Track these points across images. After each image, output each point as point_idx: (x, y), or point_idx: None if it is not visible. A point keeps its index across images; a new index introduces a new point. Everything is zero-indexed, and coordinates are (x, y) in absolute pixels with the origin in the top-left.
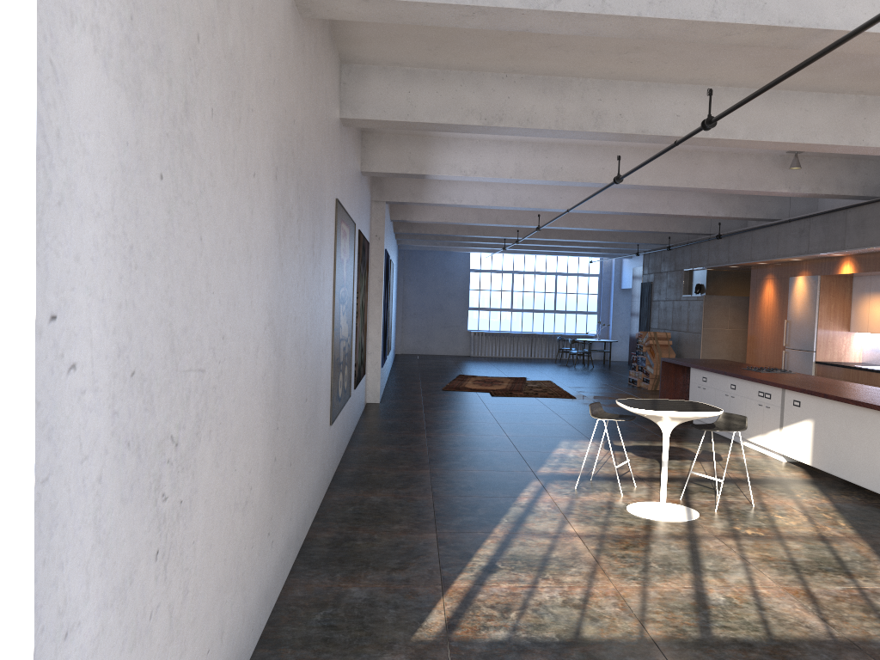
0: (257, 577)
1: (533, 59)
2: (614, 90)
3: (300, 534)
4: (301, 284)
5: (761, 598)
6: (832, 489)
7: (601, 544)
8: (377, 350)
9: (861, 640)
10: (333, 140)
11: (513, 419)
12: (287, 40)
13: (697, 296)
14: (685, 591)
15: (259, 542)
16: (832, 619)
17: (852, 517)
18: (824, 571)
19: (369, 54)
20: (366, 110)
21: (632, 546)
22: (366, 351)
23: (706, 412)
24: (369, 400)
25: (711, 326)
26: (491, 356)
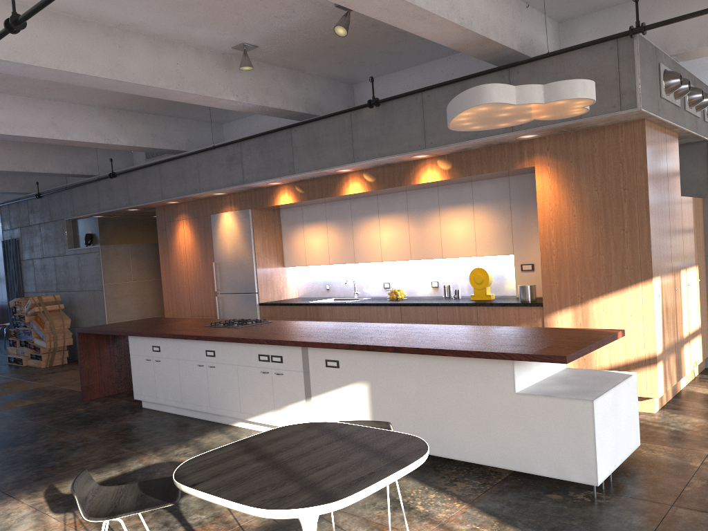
0: None
1: None
2: None
3: None
4: None
5: None
6: (429, 474)
7: None
8: None
9: None
10: None
11: None
12: None
13: (90, 248)
14: None
15: None
16: None
17: (537, 530)
18: None
19: None
20: None
21: None
22: None
23: (419, 457)
24: None
25: (114, 280)
26: None
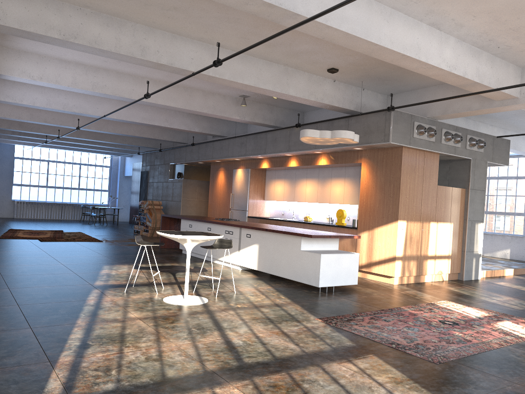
0: None
1: (103, 0)
2: (154, 35)
3: None
4: None
5: (261, 338)
6: (270, 281)
7: (156, 322)
8: None
9: (319, 351)
10: None
11: (63, 255)
12: None
13: (178, 180)
14: (219, 341)
15: None
16: (300, 343)
17: (286, 294)
18: (286, 321)
19: None
20: None
21: (176, 321)
22: None
23: (215, 235)
24: None
25: (187, 197)
26: (31, 218)
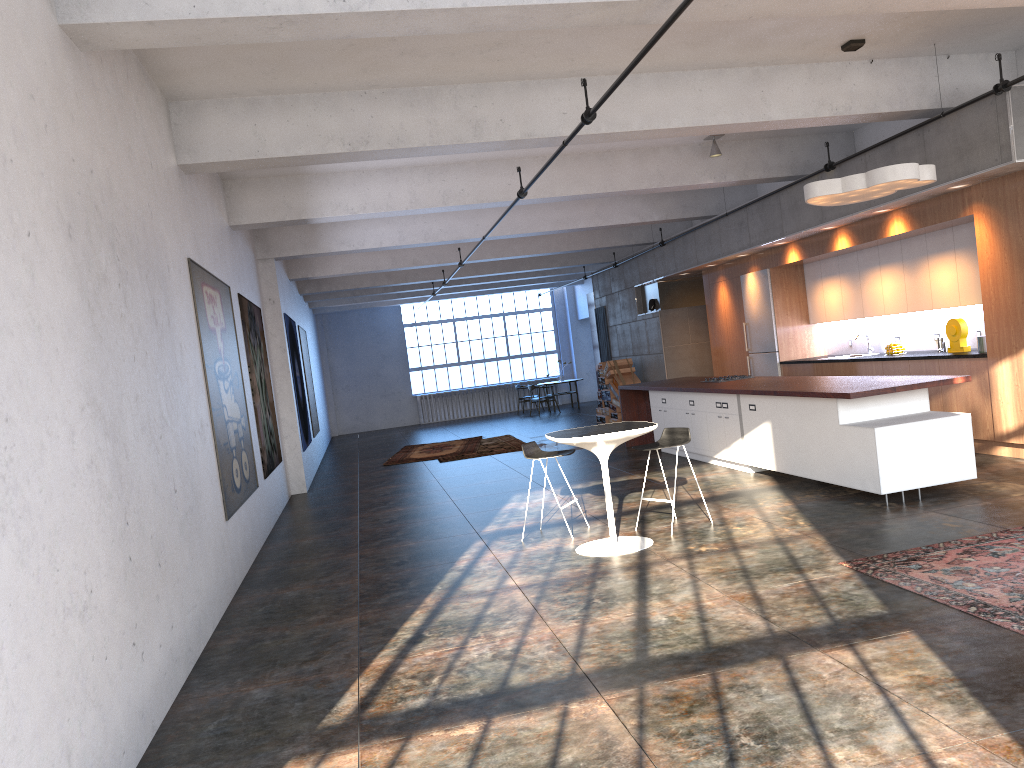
0: (121, 693)
1: (389, 70)
2: (489, 94)
3: (193, 645)
4: (140, 357)
5: (705, 610)
6: (797, 491)
7: (543, 591)
8: (294, 431)
9: (800, 630)
10: (170, 191)
11: (462, 482)
12: (61, 79)
13: (652, 313)
14: (626, 620)
15: (117, 653)
16: (774, 615)
17: (812, 515)
18: (775, 572)
19: (197, 87)
20: (207, 152)
21: (577, 587)
22: (279, 434)
23: (638, 428)
24: (294, 492)
25: (673, 343)
26: (445, 420)
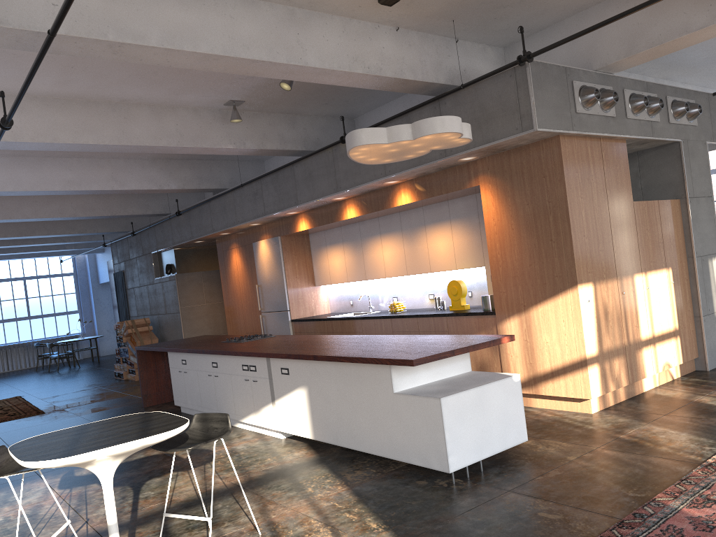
0: None
1: None
2: None
3: None
4: None
5: None
6: (343, 464)
7: None
8: None
9: None
10: None
11: None
12: None
13: (169, 277)
14: None
15: None
16: None
17: (379, 507)
18: None
19: None
20: None
21: None
22: None
23: (161, 433)
24: None
25: (189, 303)
26: None
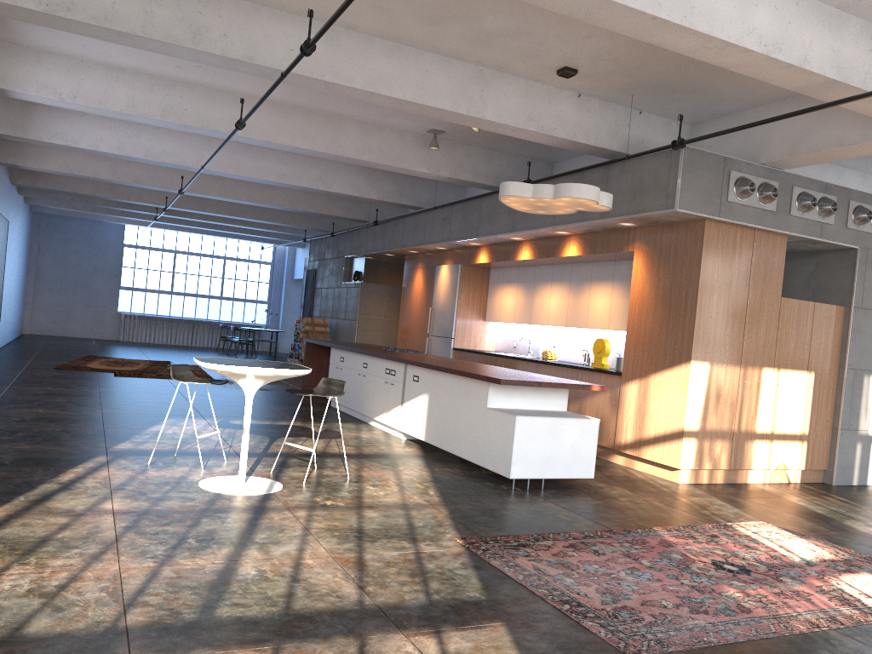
0: None
1: None
2: (218, 5)
3: None
4: None
5: (302, 569)
6: (438, 462)
7: (138, 521)
8: None
9: (392, 606)
10: None
11: (123, 398)
12: None
13: (355, 283)
14: (212, 567)
15: None
16: (371, 586)
17: (444, 487)
18: (389, 538)
19: None
20: None
21: (178, 522)
22: None
23: (290, 369)
24: None
25: (367, 313)
26: (145, 342)
